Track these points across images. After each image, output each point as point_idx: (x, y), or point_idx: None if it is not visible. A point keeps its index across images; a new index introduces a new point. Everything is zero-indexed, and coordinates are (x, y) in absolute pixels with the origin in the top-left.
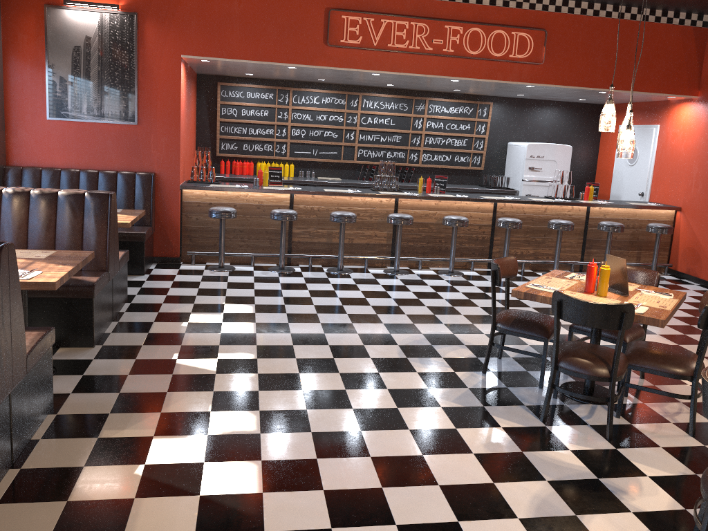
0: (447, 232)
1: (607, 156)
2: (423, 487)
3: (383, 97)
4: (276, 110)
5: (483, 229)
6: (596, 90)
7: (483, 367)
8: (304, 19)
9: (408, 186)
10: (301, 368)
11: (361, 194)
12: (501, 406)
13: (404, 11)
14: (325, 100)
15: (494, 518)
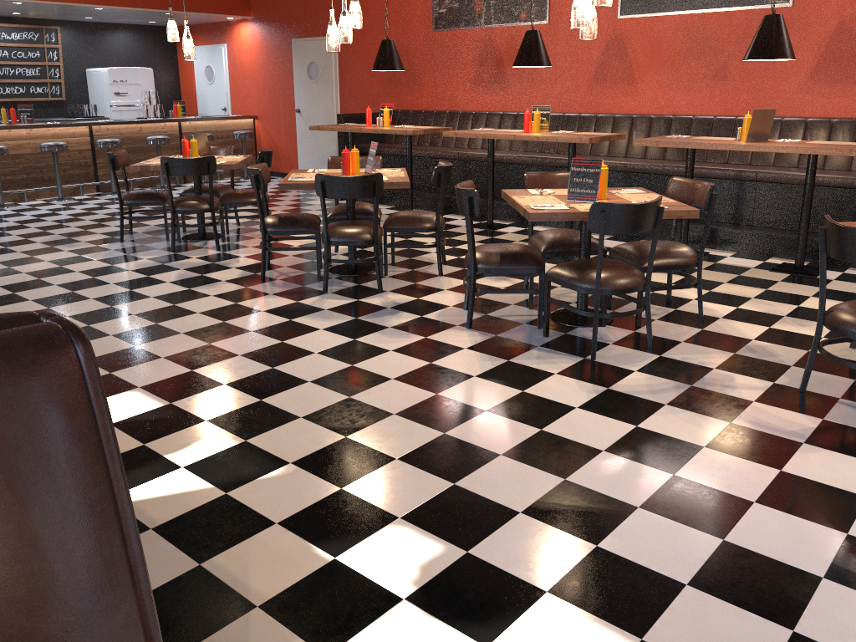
0: (47, 161)
1: (188, 78)
2: (102, 286)
3: None
4: None
5: (84, 154)
6: (163, 12)
7: (120, 237)
8: None
9: None
10: None
11: None
12: (142, 252)
13: None
14: None
15: (154, 285)
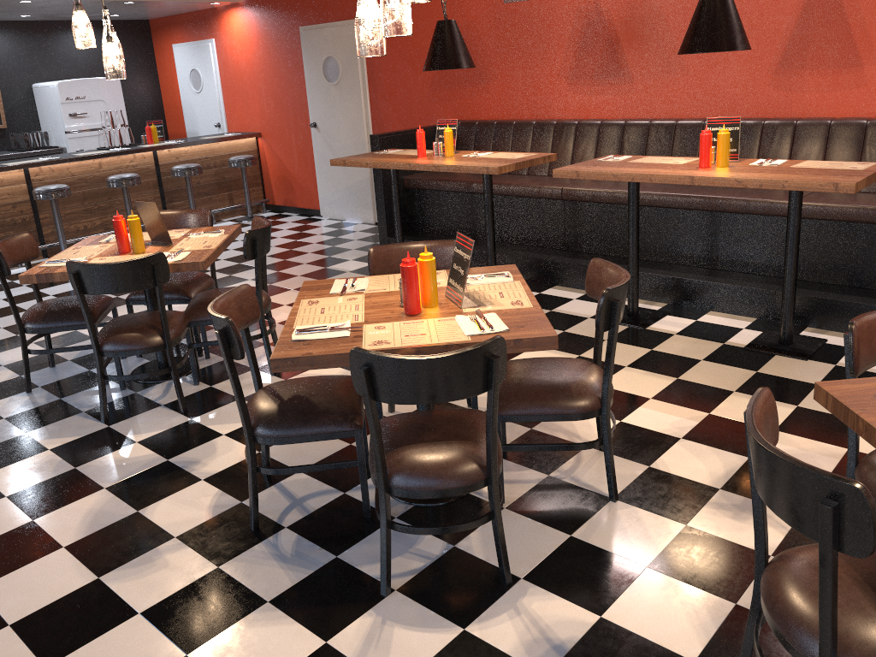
0: None
1: (170, 85)
2: None
3: None
4: None
5: (20, 207)
6: (118, 0)
7: (26, 385)
8: None
9: None
10: None
11: None
12: (51, 425)
13: None
14: None
15: (31, 561)
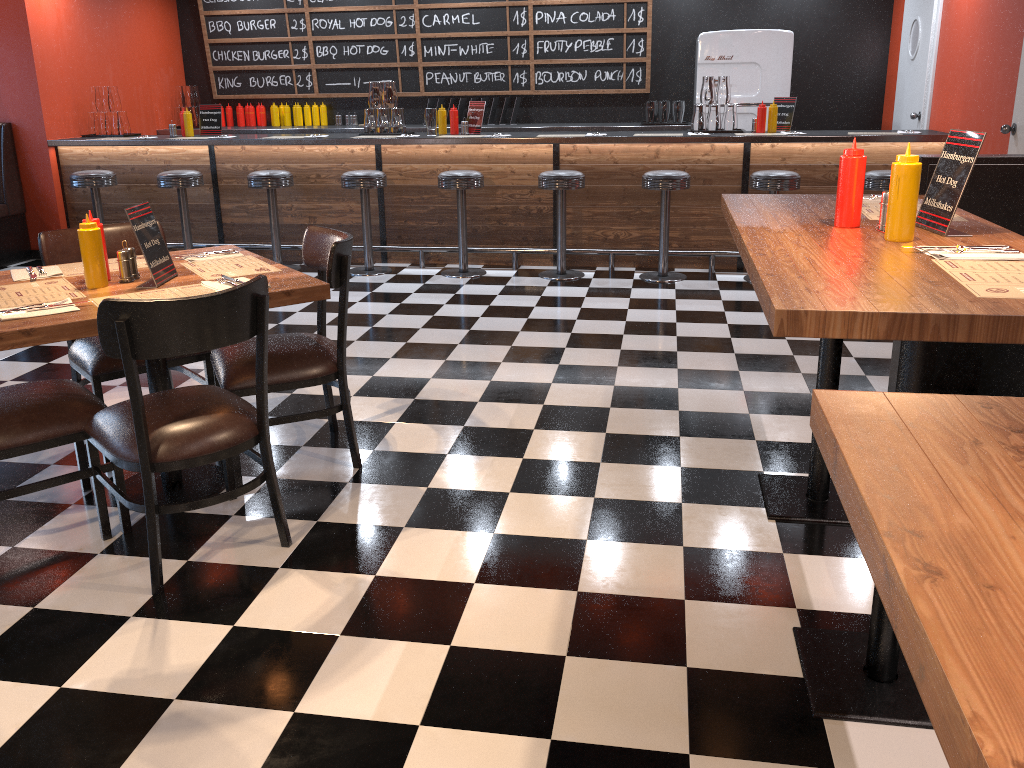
0: (473, 202)
1: (897, 48)
2: None
3: None
4: (286, 17)
5: (538, 194)
6: None
7: None
8: None
9: (487, 128)
10: None
11: (312, 141)
12: None
13: None
14: None
15: None
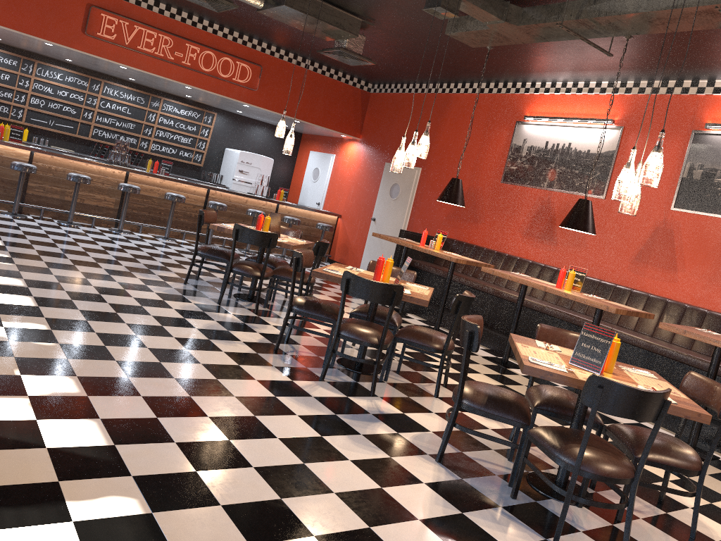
0: (167, 207)
1: (299, 173)
2: (142, 315)
3: (124, 88)
4: (18, 77)
5: (197, 208)
6: (293, 119)
7: (185, 280)
8: (67, 7)
9: (136, 167)
10: (50, 266)
11: (97, 163)
12: (194, 296)
13: (154, 23)
14: (68, 79)
15: (183, 327)
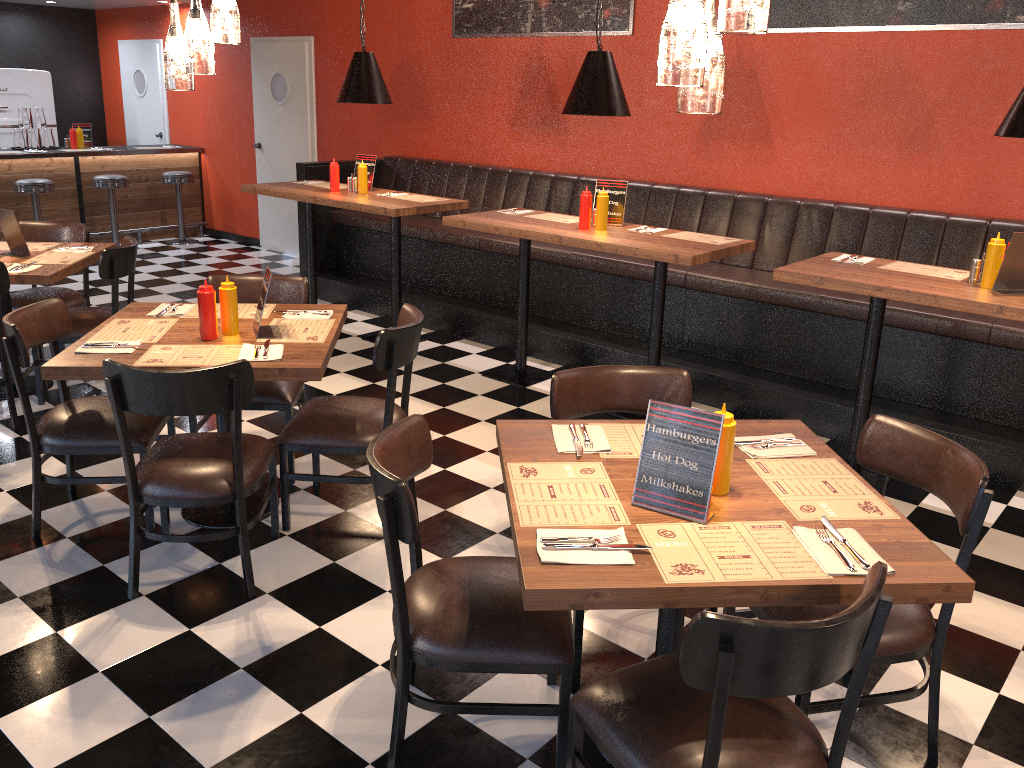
0: None
1: (113, 85)
2: None
3: None
4: None
5: None
6: None
7: None
8: None
9: None
10: None
11: None
12: None
13: None
14: None
15: None
